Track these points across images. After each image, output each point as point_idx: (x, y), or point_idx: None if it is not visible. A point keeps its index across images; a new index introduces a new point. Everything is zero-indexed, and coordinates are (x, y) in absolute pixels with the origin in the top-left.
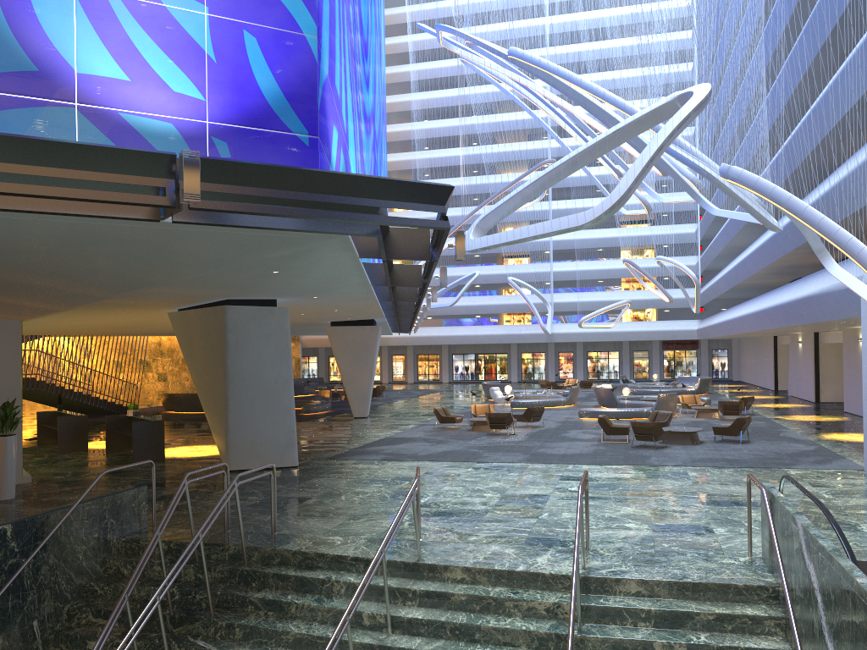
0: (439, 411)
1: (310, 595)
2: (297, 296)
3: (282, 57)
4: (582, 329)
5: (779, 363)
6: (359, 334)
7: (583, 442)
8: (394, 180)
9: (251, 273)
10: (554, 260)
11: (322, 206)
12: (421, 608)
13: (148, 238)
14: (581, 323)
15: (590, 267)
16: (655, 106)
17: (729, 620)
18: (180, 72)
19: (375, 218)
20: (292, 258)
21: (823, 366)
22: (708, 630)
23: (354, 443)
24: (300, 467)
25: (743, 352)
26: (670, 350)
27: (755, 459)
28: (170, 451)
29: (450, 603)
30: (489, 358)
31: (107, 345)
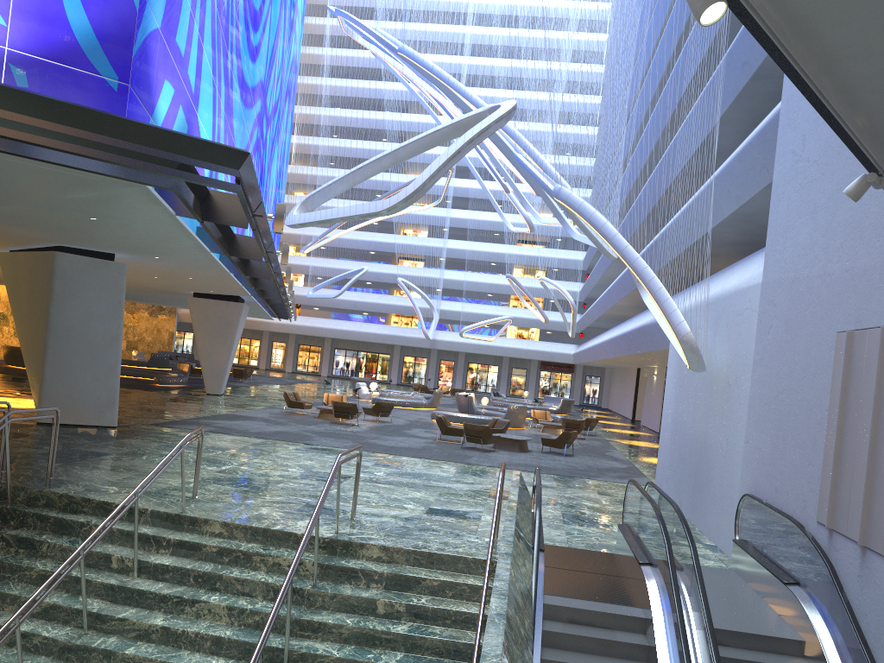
0: (289, 395)
1: (67, 537)
2: (136, 253)
3: None
4: (465, 340)
5: (639, 394)
6: (222, 309)
7: (419, 439)
8: (186, 136)
9: (68, 216)
10: (447, 268)
11: (116, 151)
12: (173, 556)
13: None
14: (462, 333)
15: (480, 280)
16: (471, 114)
17: (451, 587)
18: None
19: (161, 169)
20: (102, 204)
21: None
22: (431, 594)
23: (190, 414)
24: (119, 428)
25: (613, 381)
26: (548, 371)
27: (566, 469)
28: None
29: (201, 554)
30: (372, 357)
31: None
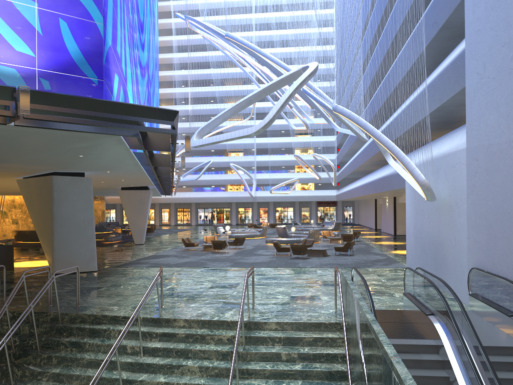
0: (185, 240)
1: (97, 338)
2: (97, 171)
3: (82, 34)
4: (273, 194)
5: (377, 214)
6: (138, 195)
7: (265, 256)
8: (144, 106)
9: (66, 156)
10: (257, 154)
11: (104, 119)
12: (160, 342)
13: (0, 134)
14: (271, 191)
15: (277, 159)
16: (291, 72)
17: (320, 340)
18: (20, 39)
19: (133, 127)
20: (89, 148)
21: (398, 215)
22: (309, 346)
23: (133, 258)
24: (99, 271)
25: (360, 208)
26: (322, 207)
27: (353, 264)
28: (18, 264)
29: (176, 339)
30: (219, 210)
31: None
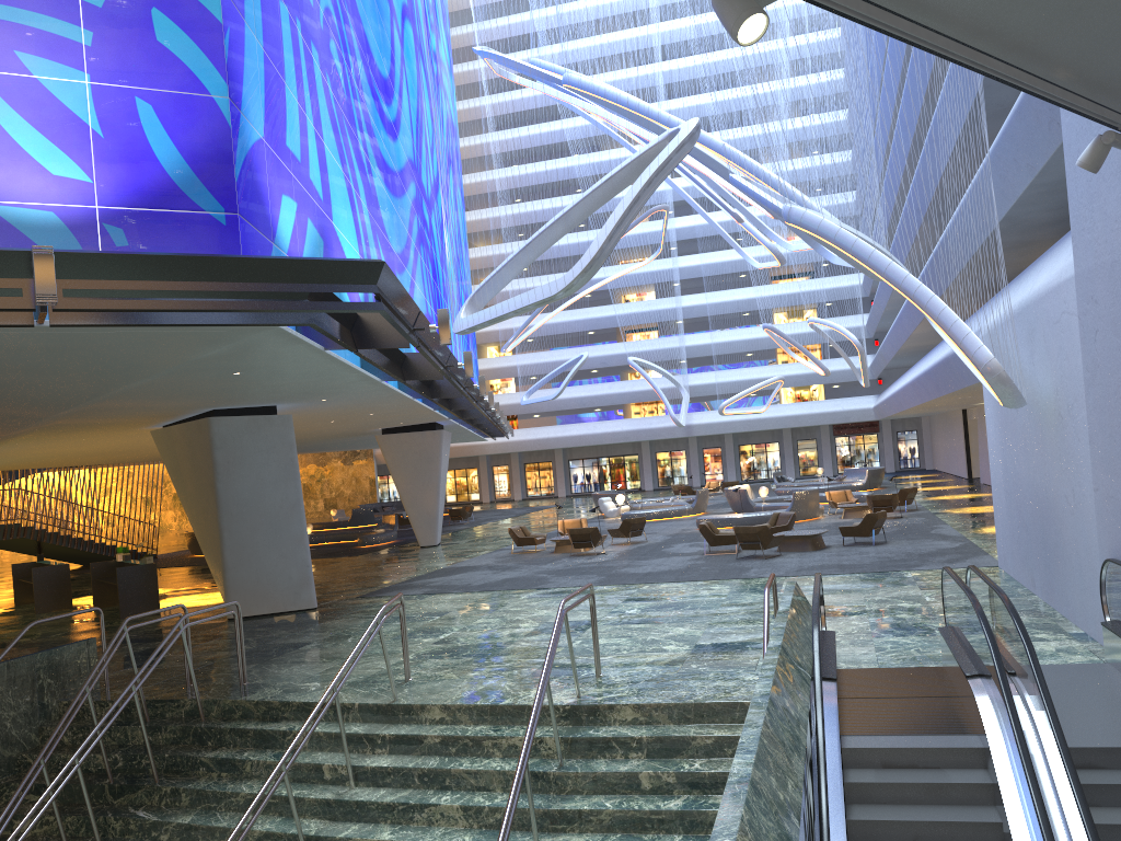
0: (516, 531)
1: (271, 750)
2: (300, 400)
3: (186, 124)
4: (729, 417)
5: (971, 443)
6: (418, 442)
7: (683, 556)
8: (307, 260)
9: (209, 377)
10: (688, 331)
11: (236, 295)
12: (392, 755)
13: (45, 345)
14: (722, 410)
15: (733, 338)
16: (647, 147)
17: (729, 743)
18: (60, 152)
19: (287, 305)
20: (239, 356)
21: None
22: (706, 756)
23: (402, 576)
24: (320, 609)
25: (935, 432)
26: (844, 437)
27: (876, 563)
28: (173, 601)
29: (423, 748)
30: (616, 462)
31: (111, 477)
